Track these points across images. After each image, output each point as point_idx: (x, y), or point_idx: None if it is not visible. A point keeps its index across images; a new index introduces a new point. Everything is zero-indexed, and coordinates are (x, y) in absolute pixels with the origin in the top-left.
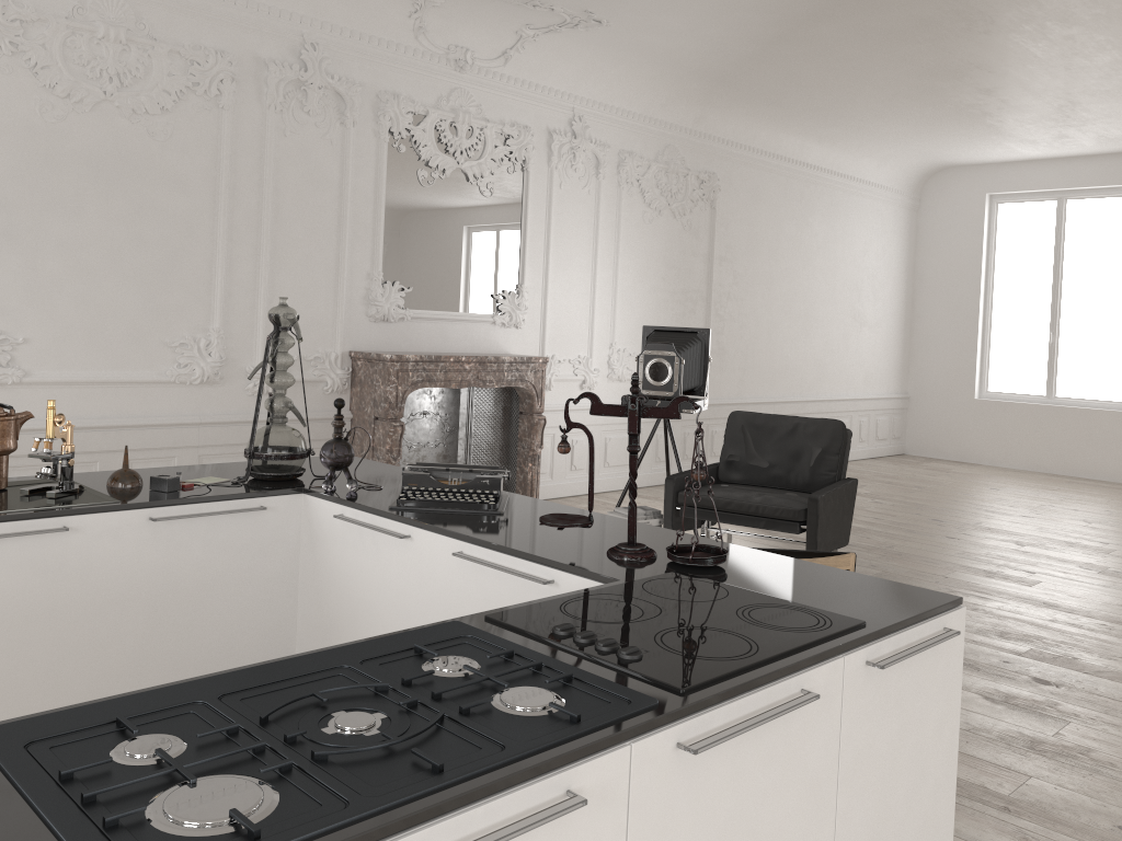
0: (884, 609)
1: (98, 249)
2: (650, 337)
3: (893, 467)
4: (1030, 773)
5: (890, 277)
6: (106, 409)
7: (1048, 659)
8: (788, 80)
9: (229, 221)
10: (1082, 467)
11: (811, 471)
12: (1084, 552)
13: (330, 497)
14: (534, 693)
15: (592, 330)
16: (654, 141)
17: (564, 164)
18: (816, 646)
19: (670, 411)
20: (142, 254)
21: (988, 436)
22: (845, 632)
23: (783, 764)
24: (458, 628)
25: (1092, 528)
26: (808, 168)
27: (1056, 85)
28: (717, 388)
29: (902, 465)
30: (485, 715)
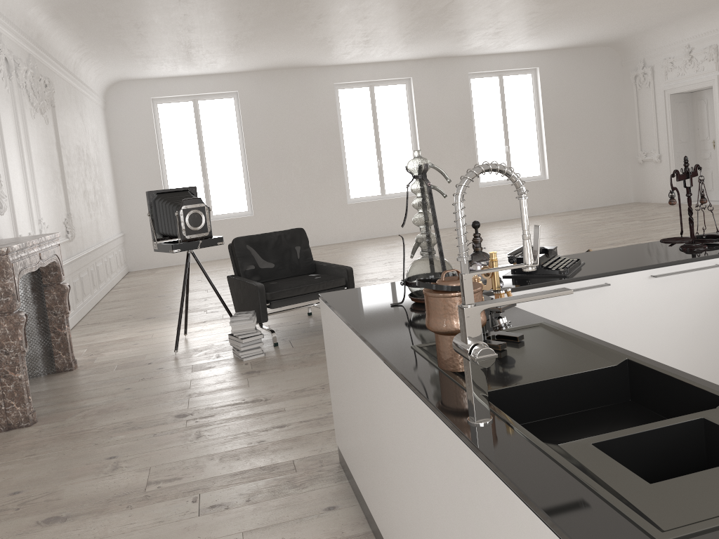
0: None
1: None
2: (157, 199)
3: (150, 277)
4: None
5: (106, 155)
6: None
7: None
8: (120, 11)
9: None
10: None
11: (300, 261)
12: None
13: (516, 288)
14: None
15: (31, 210)
16: (24, 50)
17: None
18: None
19: (695, 172)
20: None
21: None
22: None
23: None
24: None
25: None
26: (75, 78)
27: (257, 31)
28: (76, 245)
29: (152, 276)
30: None
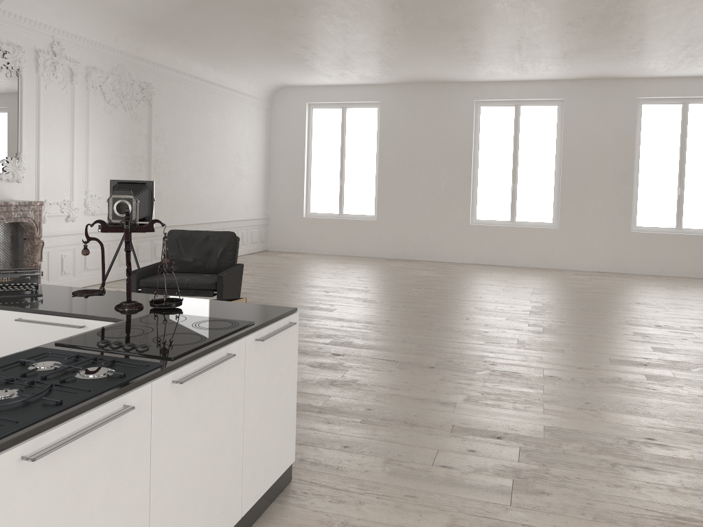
0: (262, 316)
1: None
2: (115, 187)
3: (262, 257)
4: (331, 395)
5: (257, 149)
6: None
7: (339, 344)
8: (195, 30)
9: None
10: (356, 250)
11: (218, 261)
12: (356, 292)
13: None
14: (97, 369)
15: (73, 182)
16: (110, 61)
17: (48, 73)
18: (233, 334)
19: (148, 228)
20: None
21: (311, 237)
22: (245, 327)
23: (220, 389)
24: (42, 349)
25: (361, 280)
26: (208, 83)
27: (339, 48)
28: (157, 217)
29: (266, 257)
30: (74, 381)
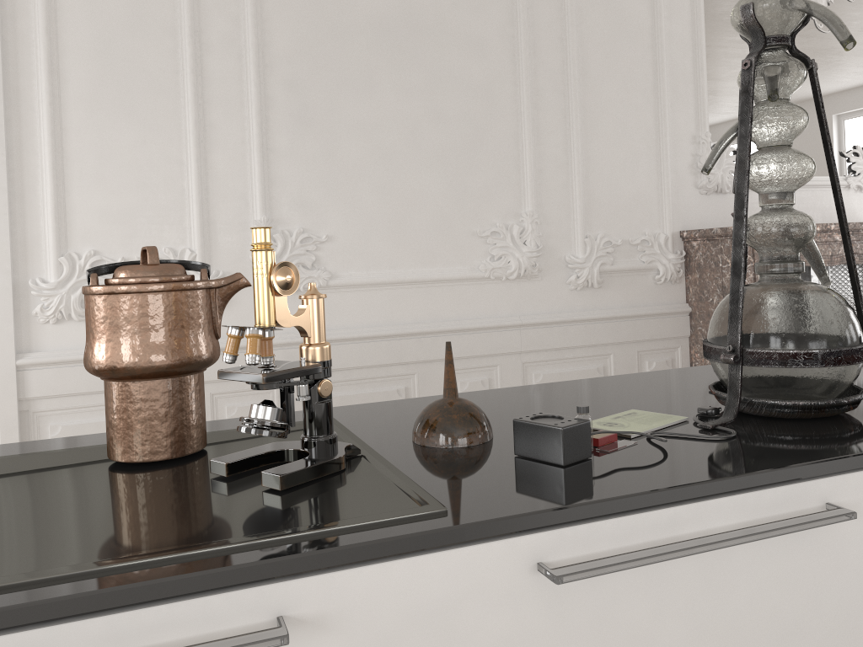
0: None
1: (394, 128)
2: None
3: None
4: None
5: None
6: (419, 312)
7: None
8: None
9: (532, 86)
10: None
11: None
12: None
13: None
14: None
15: None
16: None
17: None
18: None
19: None
20: (442, 131)
21: None
22: None
23: None
24: None
25: None
26: None
27: None
28: None
29: None
30: None
